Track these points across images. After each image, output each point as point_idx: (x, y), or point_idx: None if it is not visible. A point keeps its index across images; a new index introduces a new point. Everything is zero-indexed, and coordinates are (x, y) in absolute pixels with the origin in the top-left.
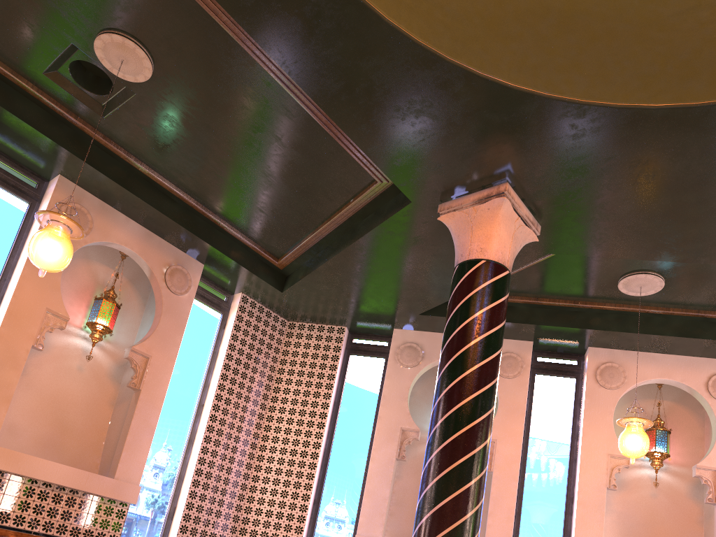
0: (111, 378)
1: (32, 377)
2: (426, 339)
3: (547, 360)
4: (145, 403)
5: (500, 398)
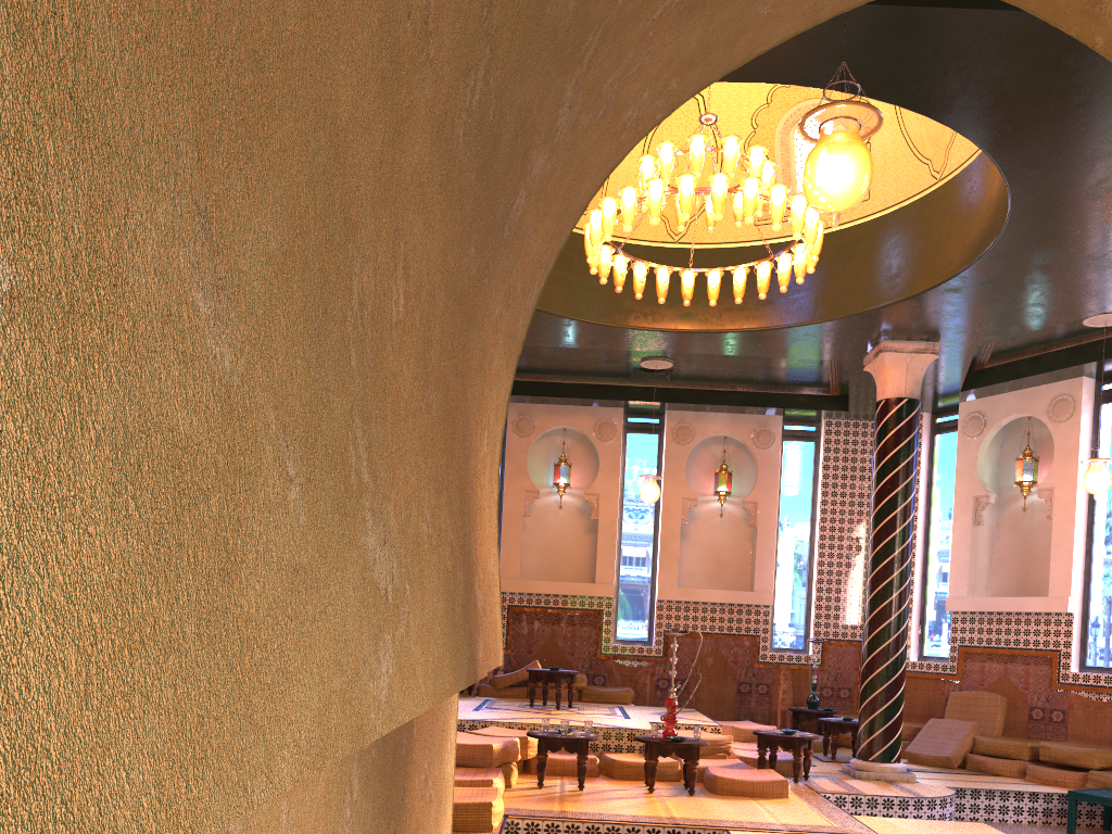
0: (744, 521)
1: (693, 538)
2: (986, 405)
3: (1111, 386)
4: (762, 535)
5: (1055, 445)
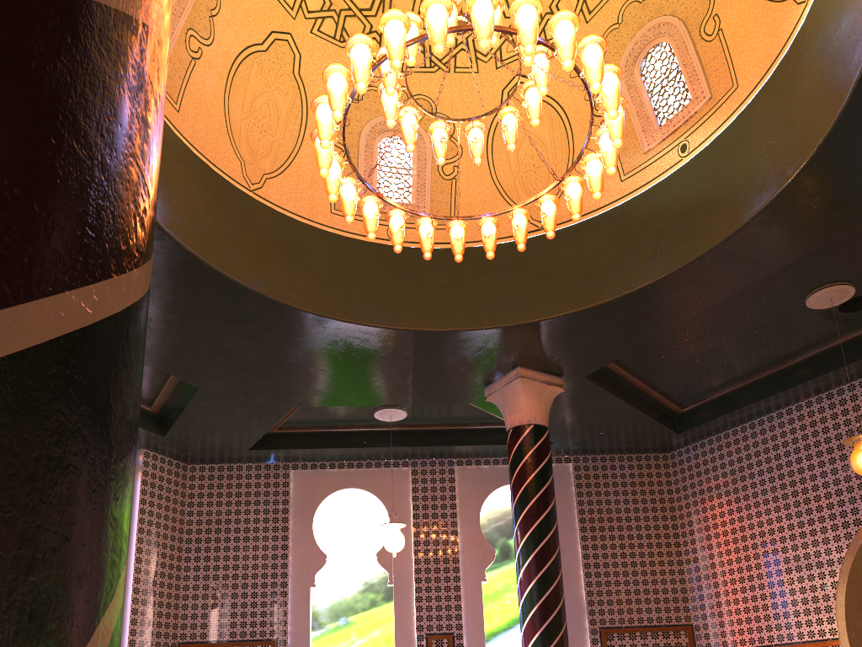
0: None
1: None
2: None
3: None
4: None
5: None
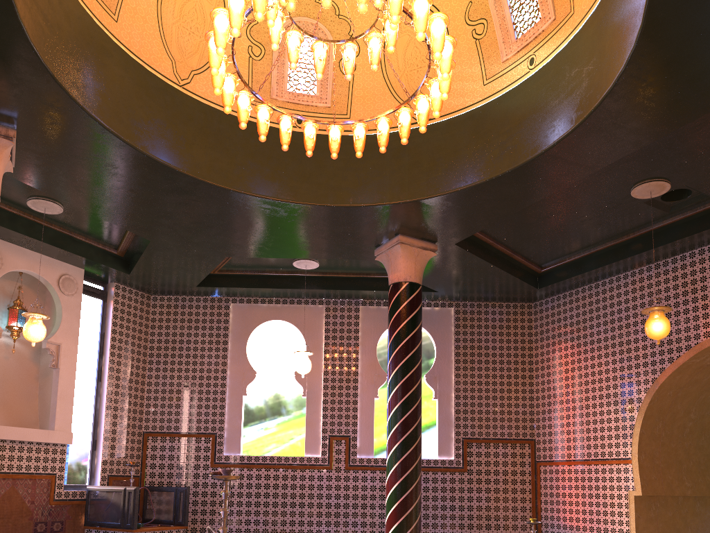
0: None
1: None
2: None
3: None
4: None
5: None
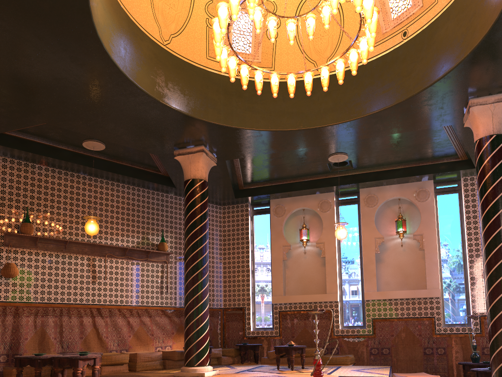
0: (418, 247)
1: (387, 261)
2: None
3: None
4: (428, 253)
5: None
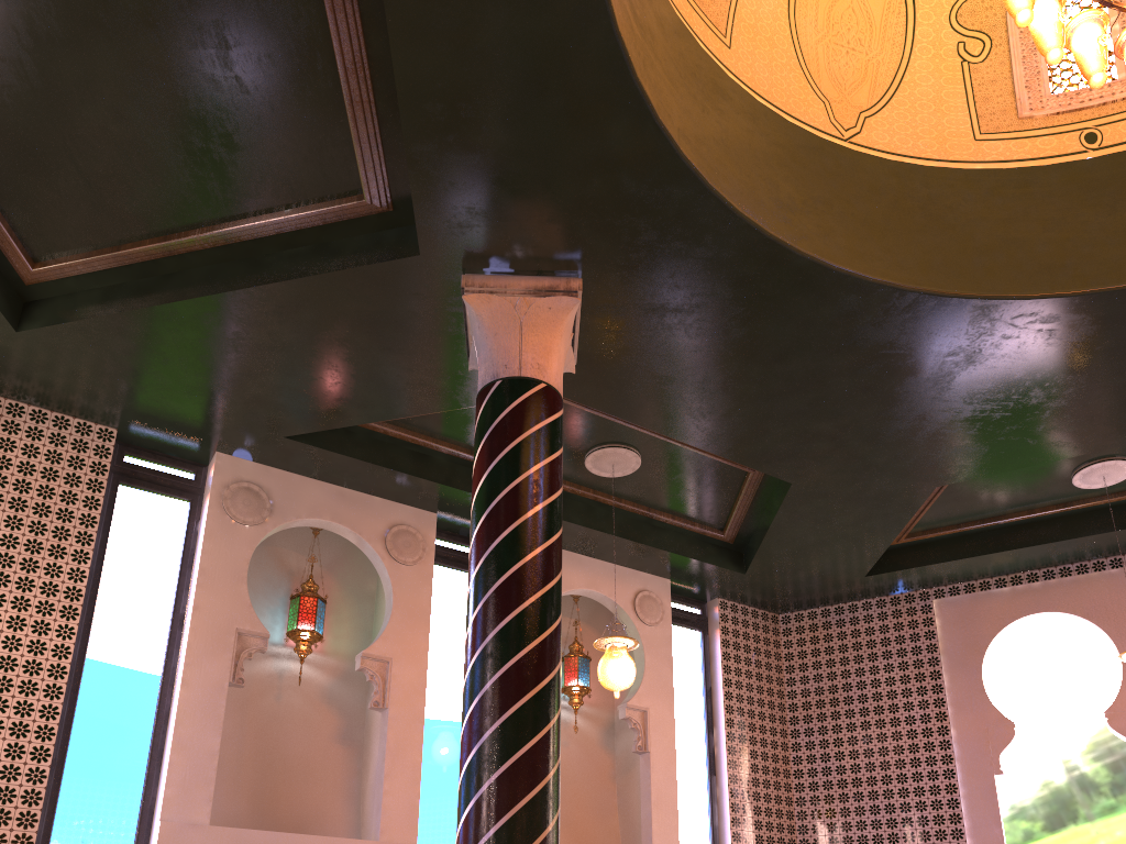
0: None
1: None
2: (275, 481)
3: (446, 545)
4: None
5: (396, 595)
